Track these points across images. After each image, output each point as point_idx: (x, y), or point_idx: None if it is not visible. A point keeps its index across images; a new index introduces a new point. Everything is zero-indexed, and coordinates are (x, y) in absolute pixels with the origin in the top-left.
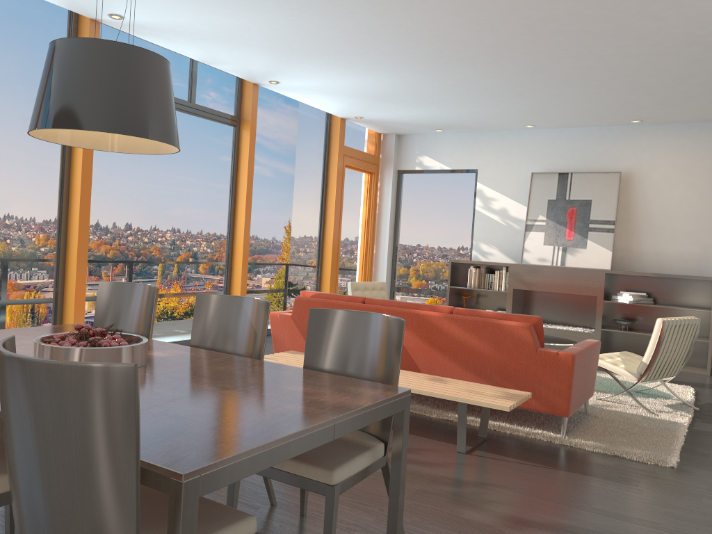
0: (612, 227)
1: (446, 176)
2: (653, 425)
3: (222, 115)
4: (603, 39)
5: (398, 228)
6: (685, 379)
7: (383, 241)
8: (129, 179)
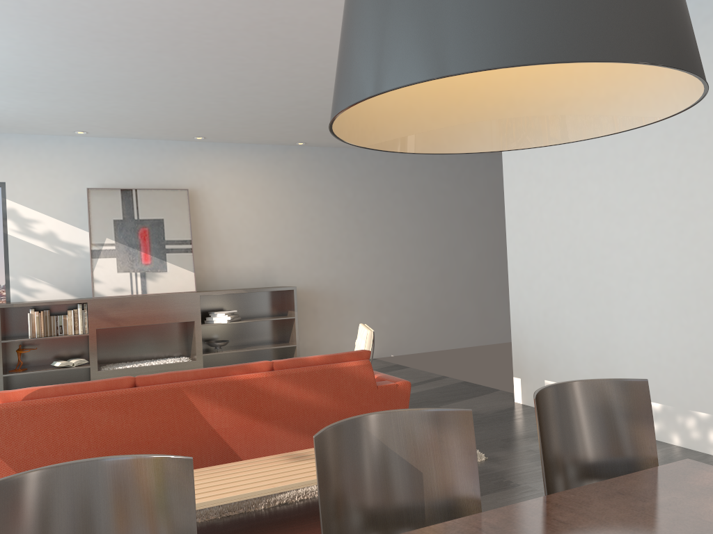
0: (190, 247)
1: None
2: None
3: None
4: (295, 54)
5: None
6: None
7: None
8: None
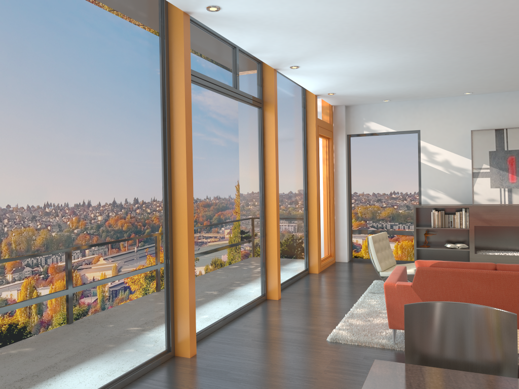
0: None
1: (390, 137)
2: None
3: (254, 99)
4: None
5: (351, 181)
6: None
7: (341, 193)
8: (205, 164)
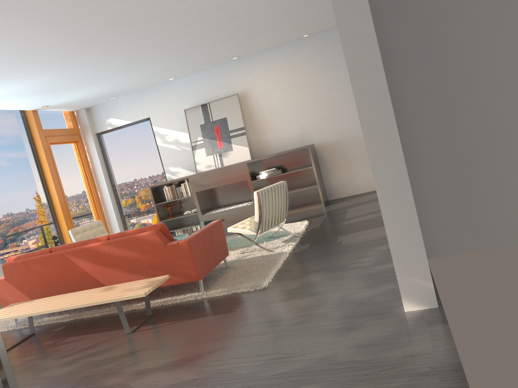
0: (244, 131)
1: (131, 128)
2: (267, 260)
3: None
4: (162, 20)
5: (111, 174)
6: (308, 215)
7: (103, 187)
8: None
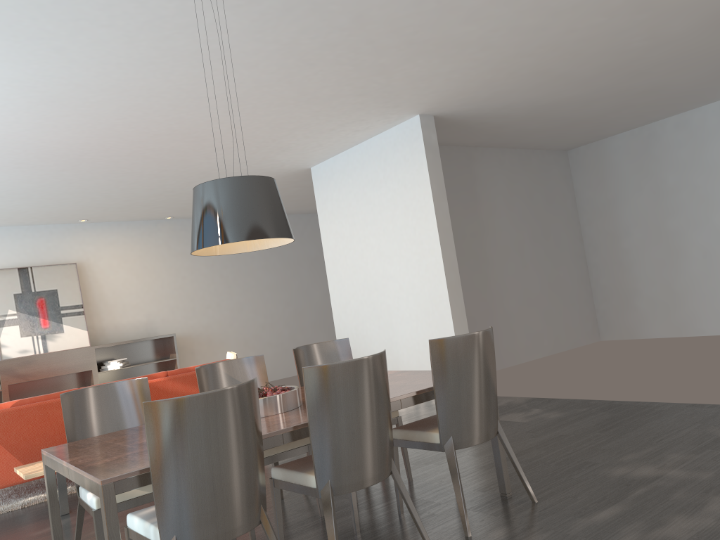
0: (82, 310)
1: None
2: None
3: None
4: (163, 165)
5: None
6: None
7: None
8: None
